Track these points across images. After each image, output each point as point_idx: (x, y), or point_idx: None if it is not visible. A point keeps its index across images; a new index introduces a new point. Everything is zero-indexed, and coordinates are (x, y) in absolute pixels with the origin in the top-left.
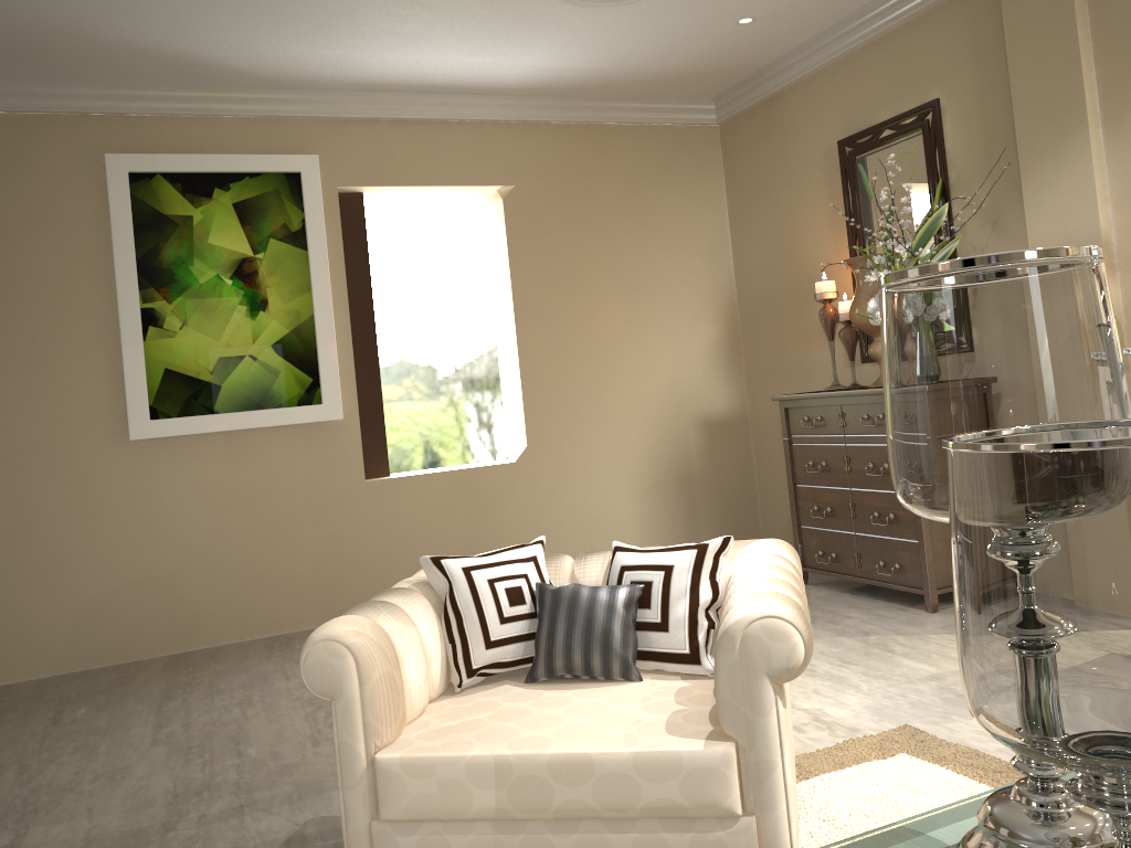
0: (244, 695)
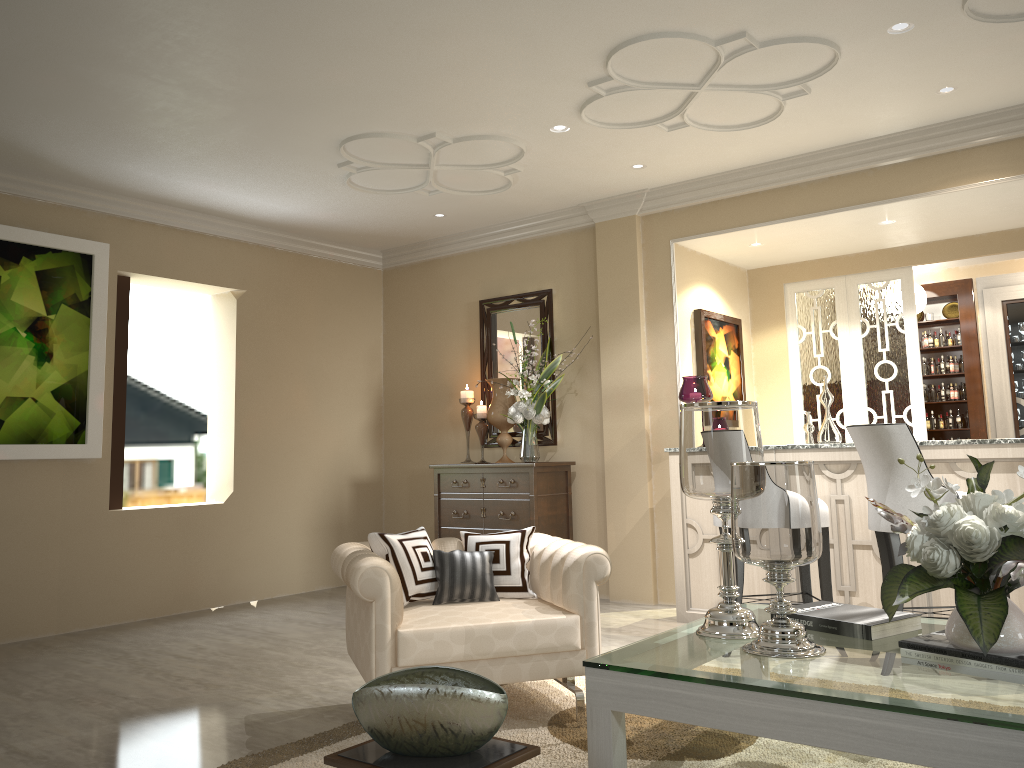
0: (62, 672)
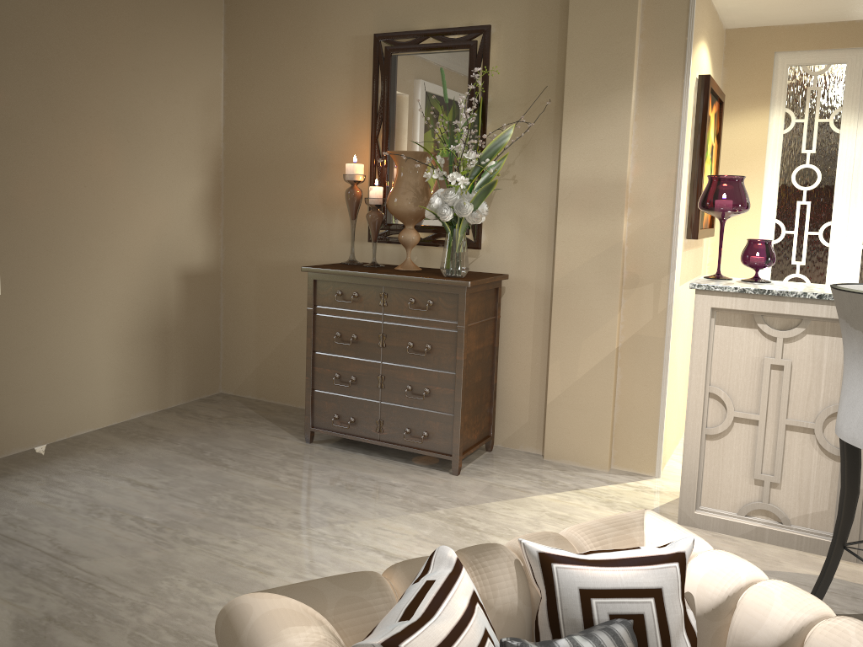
0: None
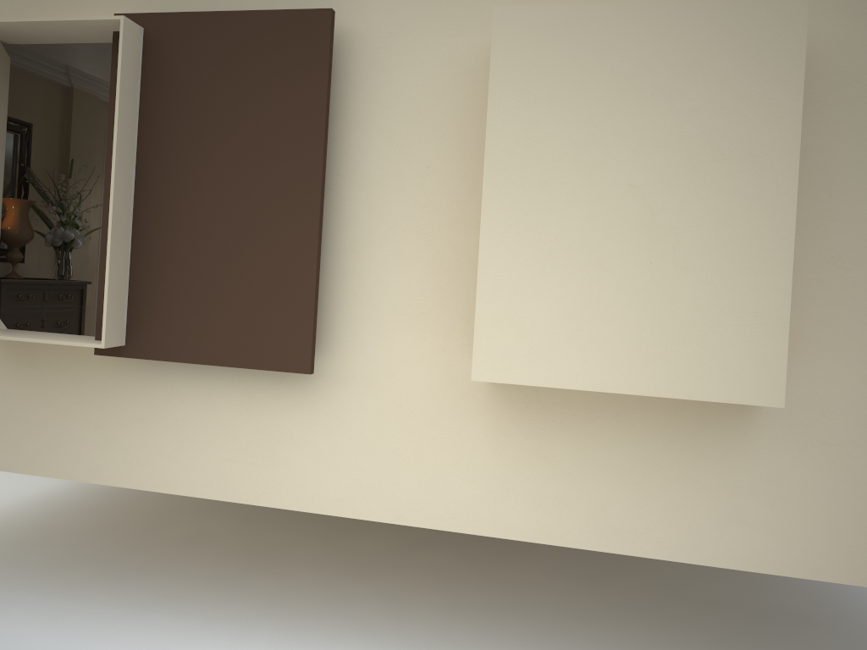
0: None
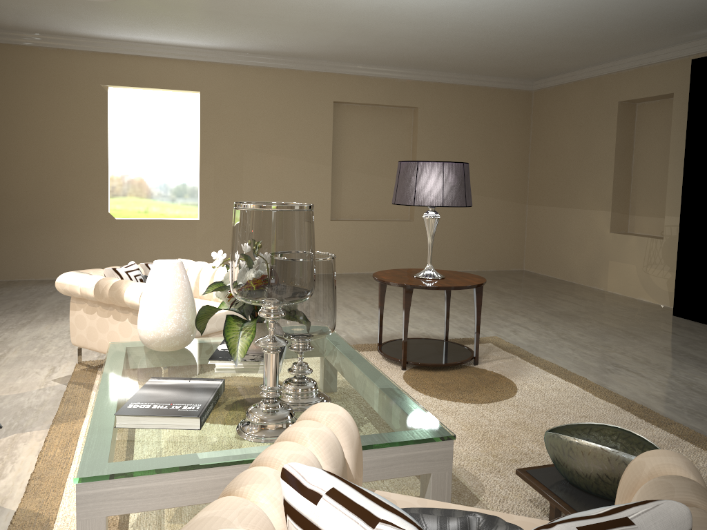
0: None
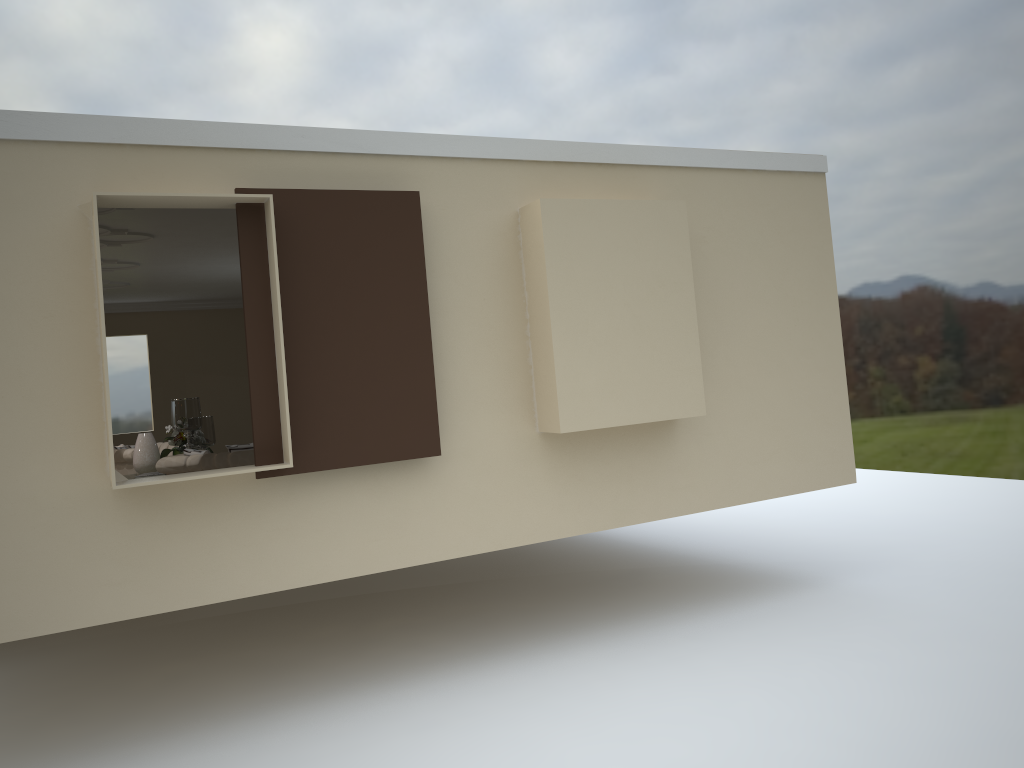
0: None
